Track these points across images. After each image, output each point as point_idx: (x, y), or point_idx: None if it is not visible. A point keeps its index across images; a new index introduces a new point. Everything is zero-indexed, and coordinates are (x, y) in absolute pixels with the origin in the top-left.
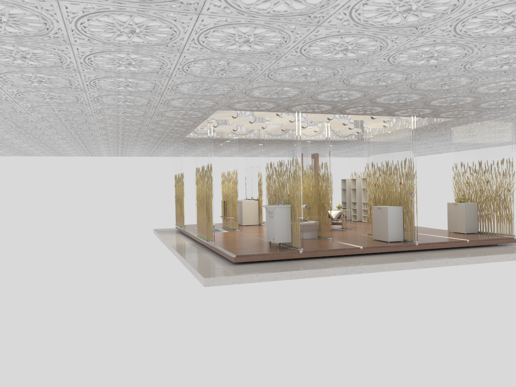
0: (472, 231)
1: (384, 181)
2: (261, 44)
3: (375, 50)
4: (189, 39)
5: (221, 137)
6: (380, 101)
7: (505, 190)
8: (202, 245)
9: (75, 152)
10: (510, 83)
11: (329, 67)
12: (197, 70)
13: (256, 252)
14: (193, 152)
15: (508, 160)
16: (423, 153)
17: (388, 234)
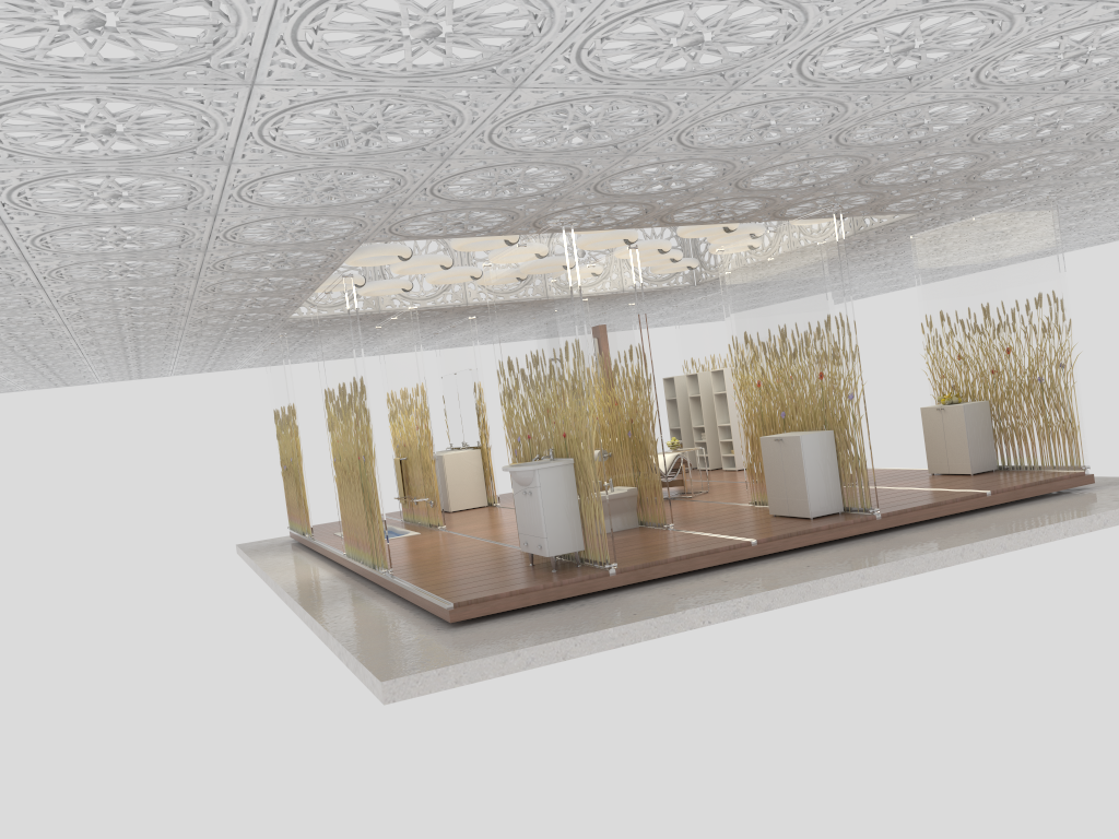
0: (985, 466)
1: (780, 374)
2: (473, 42)
3: (772, 39)
4: (268, 39)
5: (377, 309)
6: (759, 183)
7: (1053, 365)
8: (361, 577)
9: (23, 381)
10: (1066, 113)
11: (649, 99)
12: (302, 135)
13: (504, 588)
14: (312, 351)
15: (1053, 297)
16: None
17: (809, 499)
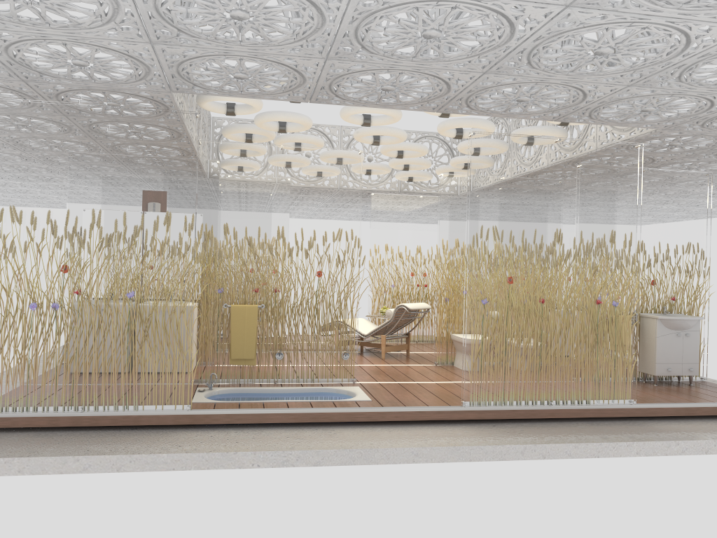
0: None
1: None
2: None
3: None
4: None
5: None
6: None
7: None
8: (510, 422)
9: None
10: None
11: None
12: None
13: None
14: None
15: None
16: None
17: None
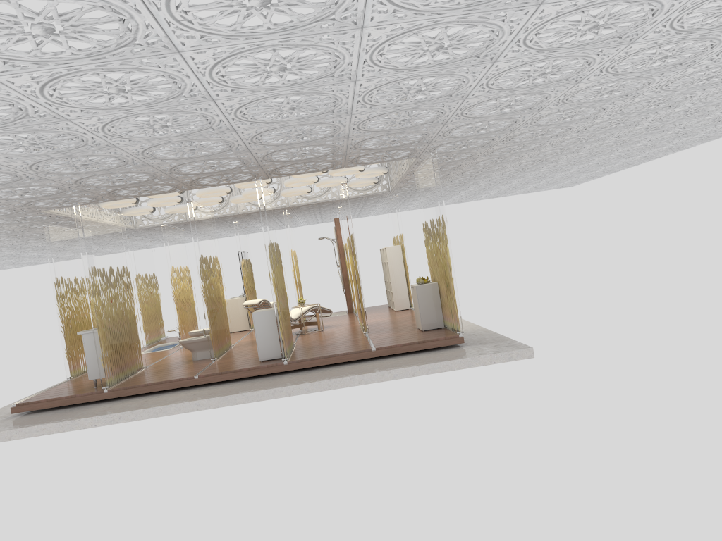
0: (434, 325)
1: None
2: None
3: None
4: None
5: (186, 219)
6: (200, 171)
7: (445, 264)
8: None
9: None
10: (291, 130)
11: None
12: None
13: (52, 396)
14: (218, 233)
15: (439, 220)
16: (568, 181)
17: (258, 350)
